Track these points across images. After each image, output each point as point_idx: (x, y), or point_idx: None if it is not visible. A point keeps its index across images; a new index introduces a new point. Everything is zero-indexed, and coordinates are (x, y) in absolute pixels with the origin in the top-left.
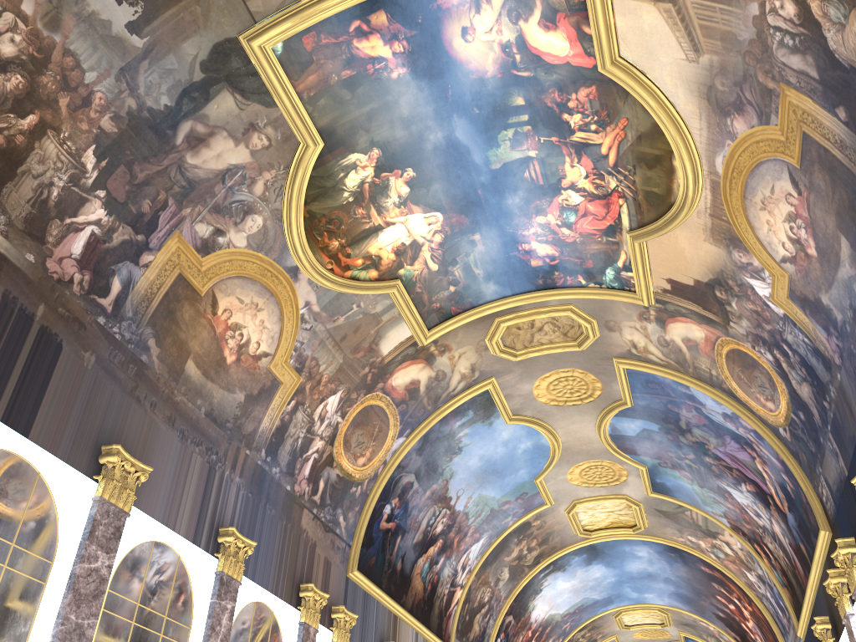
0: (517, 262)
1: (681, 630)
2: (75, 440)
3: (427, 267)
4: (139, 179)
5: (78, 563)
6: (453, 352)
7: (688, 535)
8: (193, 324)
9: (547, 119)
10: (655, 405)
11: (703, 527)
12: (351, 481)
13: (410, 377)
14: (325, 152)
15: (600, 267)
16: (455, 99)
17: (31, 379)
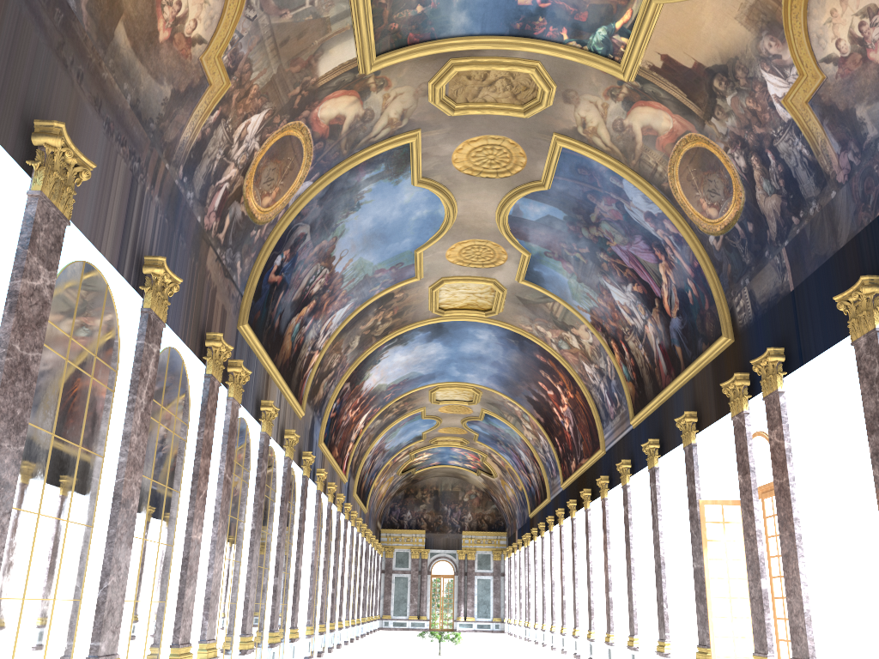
0: None
1: (485, 408)
2: None
3: None
4: None
5: (20, 277)
6: (390, 90)
7: (538, 325)
8: None
9: None
10: (574, 192)
11: (559, 319)
12: (253, 223)
13: (337, 110)
14: None
15: (594, 23)
16: None
17: None
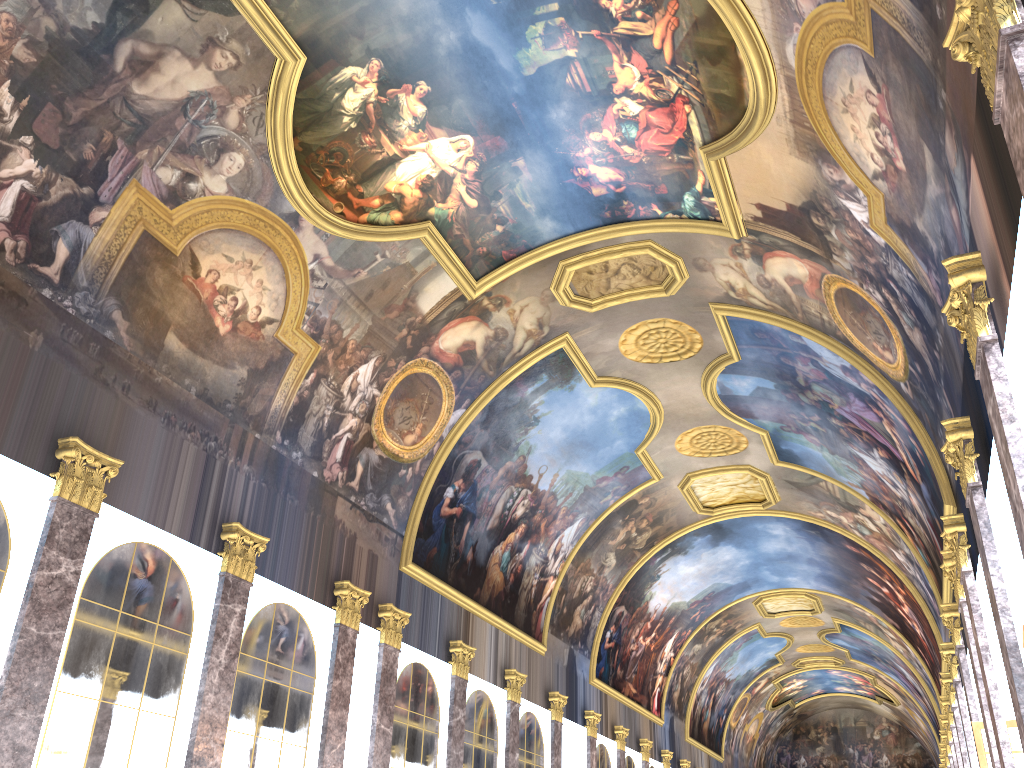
0: (574, 191)
1: (835, 617)
2: (25, 434)
3: (464, 204)
4: (74, 118)
5: (36, 570)
6: (512, 305)
7: (827, 509)
8: (170, 291)
9: (582, 6)
10: (767, 358)
11: (841, 500)
12: (399, 463)
13: (461, 338)
14: (311, 68)
15: (676, 192)
16: None
17: None
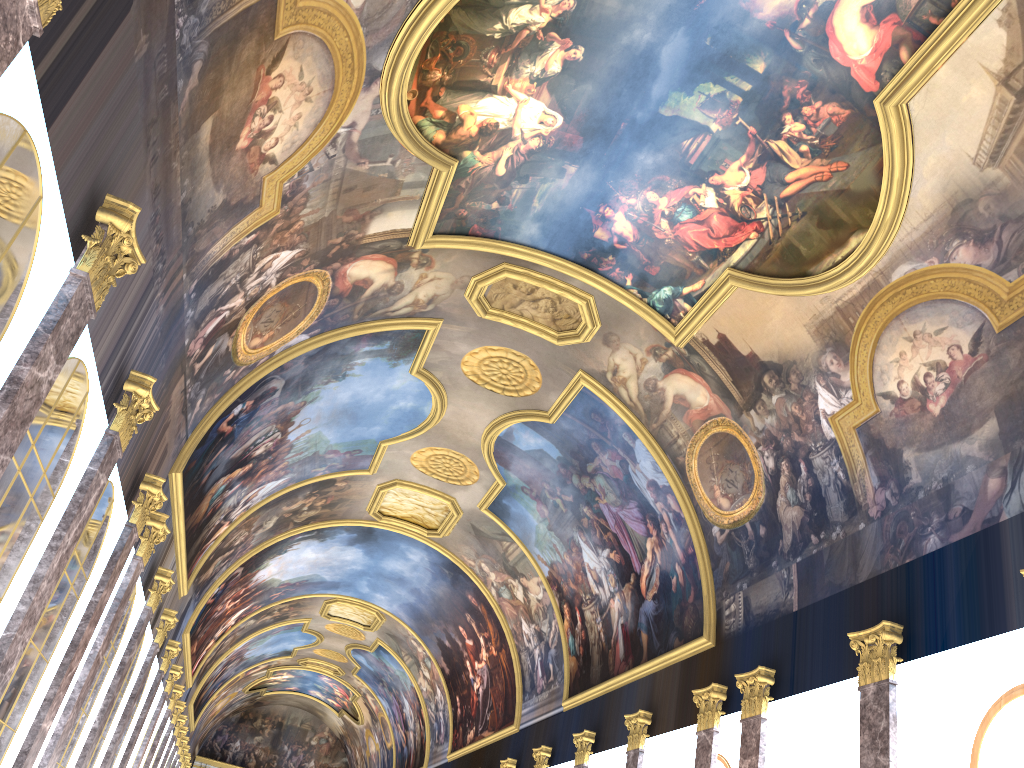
0: (583, 221)
1: (381, 639)
2: (80, 166)
3: (494, 167)
4: None
5: (30, 364)
6: (430, 272)
7: (484, 562)
8: (242, 72)
9: (767, 106)
10: (579, 435)
11: (511, 563)
12: (232, 362)
13: (368, 273)
14: None
15: (662, 280)
16: (700, 13)
17: (88, 36)
